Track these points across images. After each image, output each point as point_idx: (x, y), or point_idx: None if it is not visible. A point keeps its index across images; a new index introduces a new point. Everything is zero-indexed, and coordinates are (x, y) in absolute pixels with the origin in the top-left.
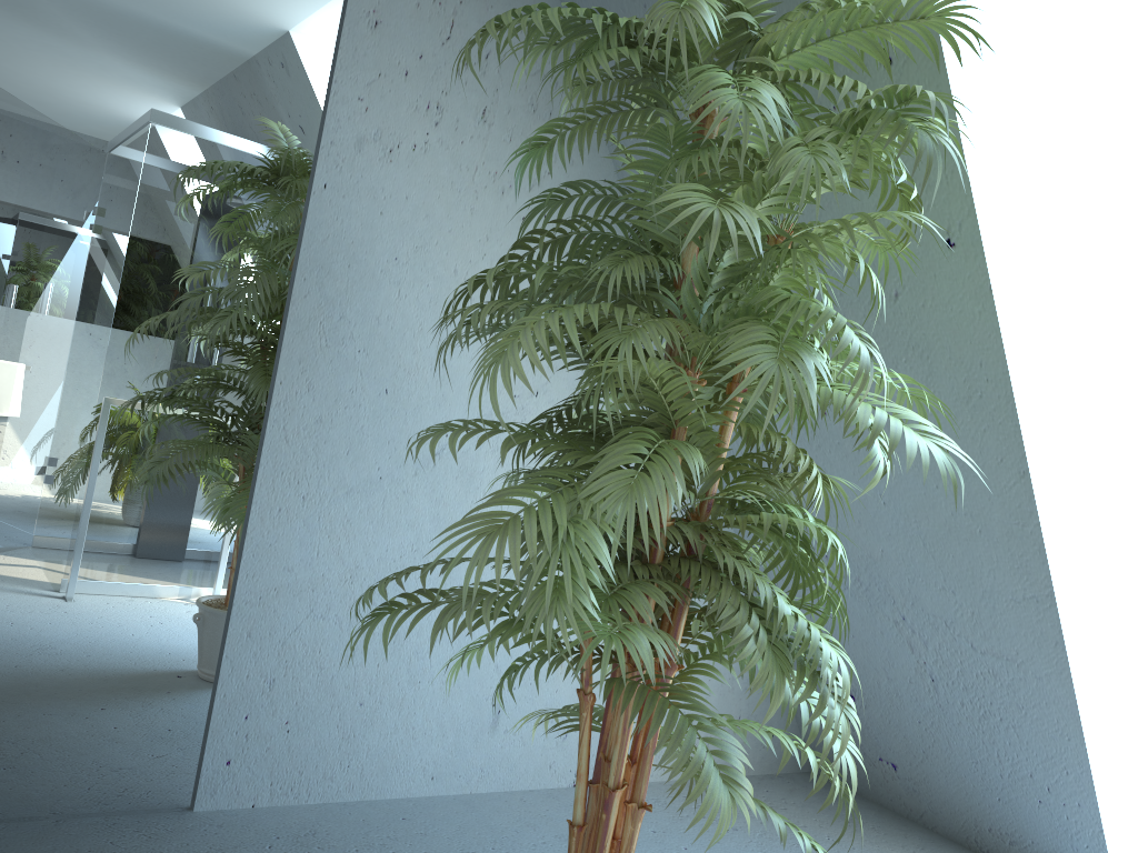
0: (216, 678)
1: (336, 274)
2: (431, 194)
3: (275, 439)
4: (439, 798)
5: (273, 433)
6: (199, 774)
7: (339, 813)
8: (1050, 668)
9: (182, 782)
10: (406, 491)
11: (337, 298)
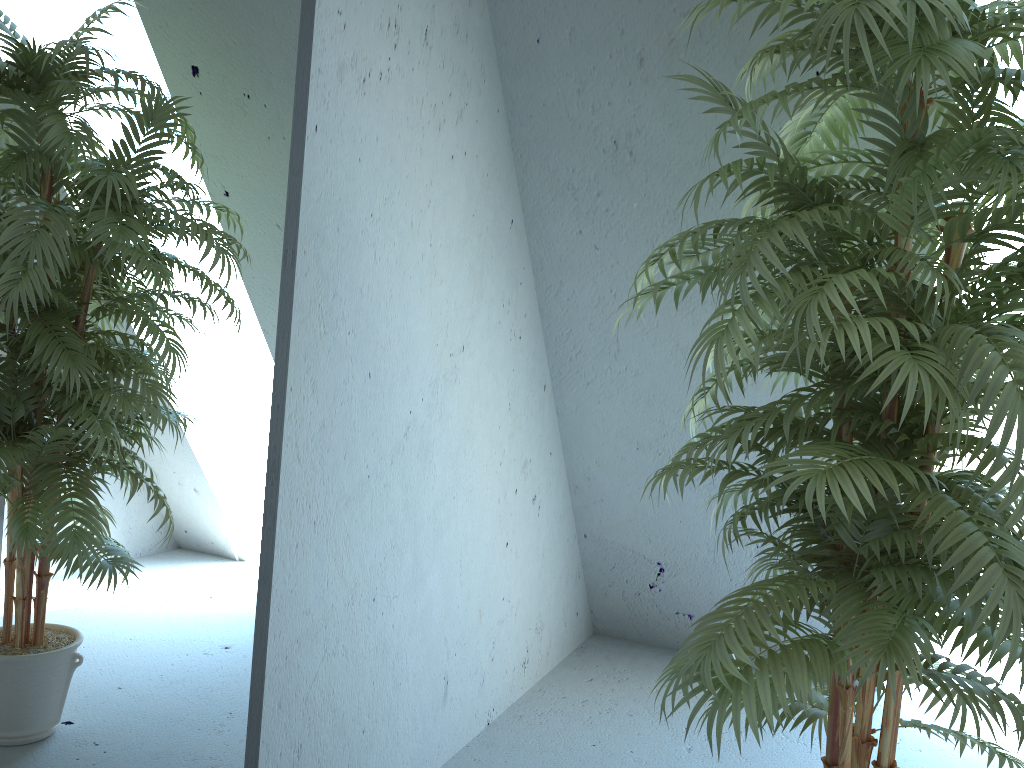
0: None
1: (328, 242)
2: (394, 134)
3: (289, 461)
4: None
5: (288, 454)
6: None
7: None
8: None
9: None
10: (386, 484)
11: (330, 271)
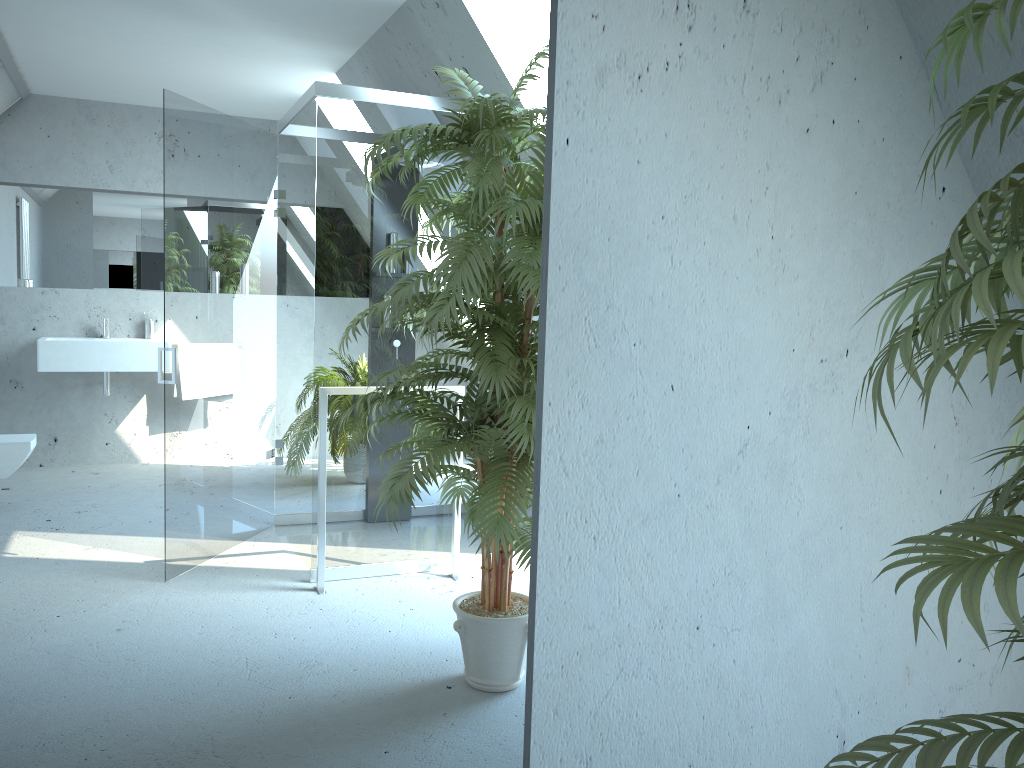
0: (525, 767)
1: (595, 253)
2: (694, 124)
3: (552, 474)
4: None
5: (549, 468)
6: None
7: None
8: None
9: None
10: (709, 505)
11: (600, 283)
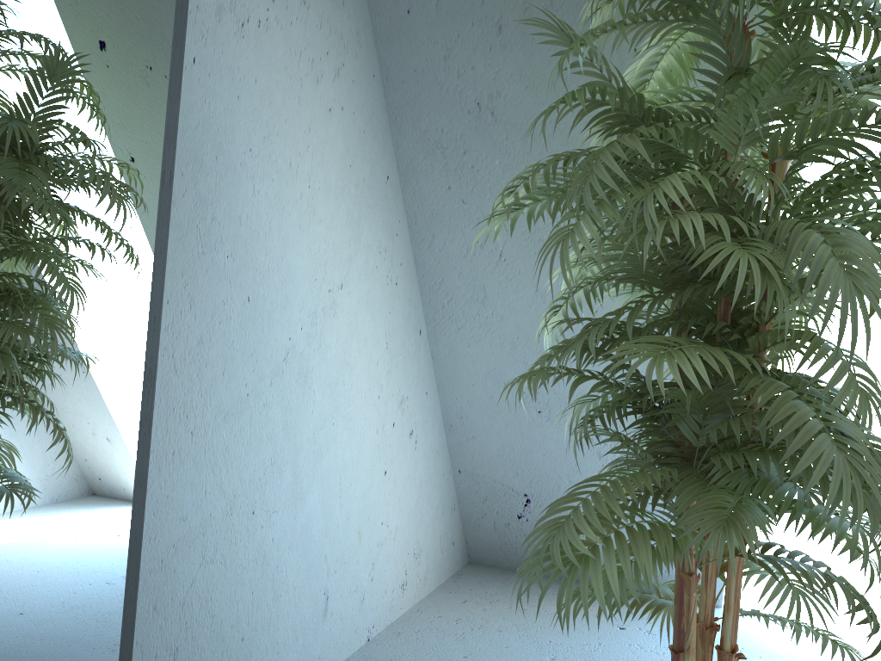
0: None
1: (206, 168)
2: (272, 79)
3: (165, 370)
4: None
5: (164, 364)
6: None
7: None
8: None
9: None
10: (265, 404)
11: (209, 196)
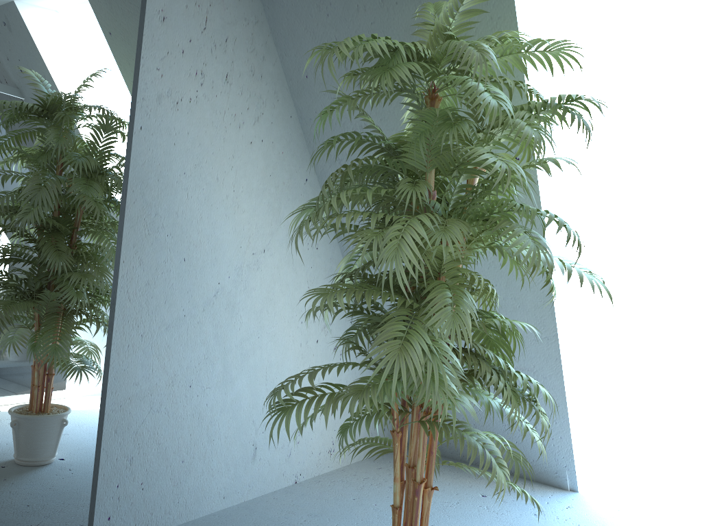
0: (96, 464)
1: (151, 186)
2: (201, 130)
3: (122, 299)
4: (229, 508)
5: (121, 296)
6: None
7: None
8: (552, 371)
9: None
10: (199, 322)
11: (152, 202)
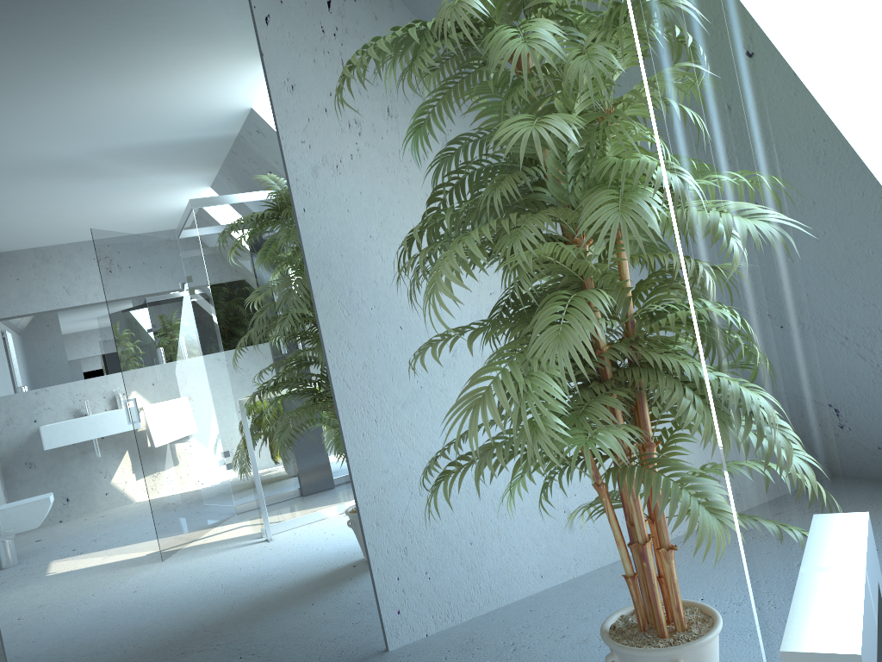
0: (368, 559)
1: (335, 265)
2: (376, 183)
3: (340, 389)
4: (552, 588)
5: (338, 386)
6: (383, 626)
7: (485, 621)
8: None
9: (374, 634)
10: (442, 389)
11: (342, 280)
